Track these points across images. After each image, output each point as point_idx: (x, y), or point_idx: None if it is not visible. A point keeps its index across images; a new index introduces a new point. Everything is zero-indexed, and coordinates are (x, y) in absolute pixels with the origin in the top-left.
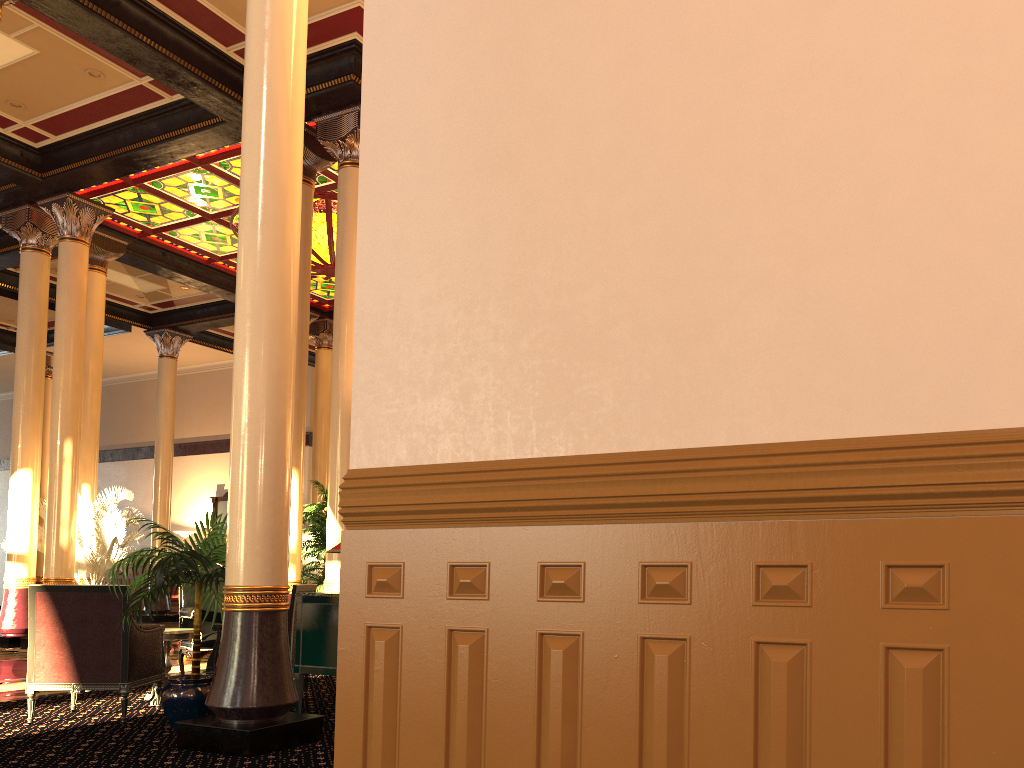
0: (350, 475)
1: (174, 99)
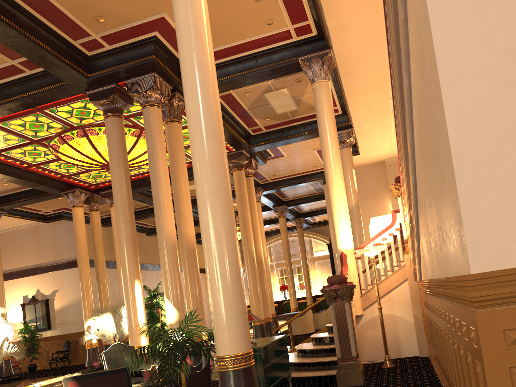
0: (475, 277)
1: (32, 72)
